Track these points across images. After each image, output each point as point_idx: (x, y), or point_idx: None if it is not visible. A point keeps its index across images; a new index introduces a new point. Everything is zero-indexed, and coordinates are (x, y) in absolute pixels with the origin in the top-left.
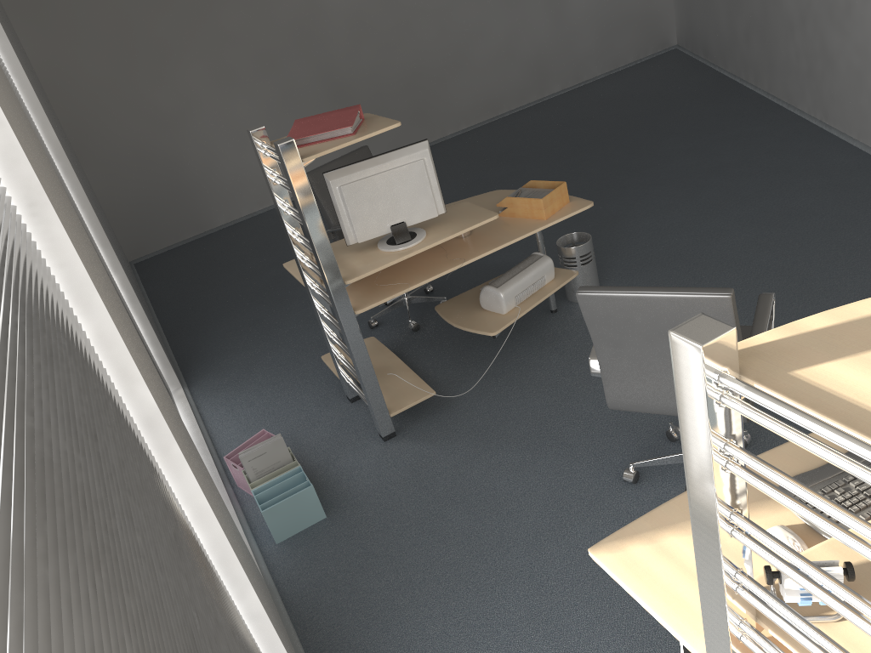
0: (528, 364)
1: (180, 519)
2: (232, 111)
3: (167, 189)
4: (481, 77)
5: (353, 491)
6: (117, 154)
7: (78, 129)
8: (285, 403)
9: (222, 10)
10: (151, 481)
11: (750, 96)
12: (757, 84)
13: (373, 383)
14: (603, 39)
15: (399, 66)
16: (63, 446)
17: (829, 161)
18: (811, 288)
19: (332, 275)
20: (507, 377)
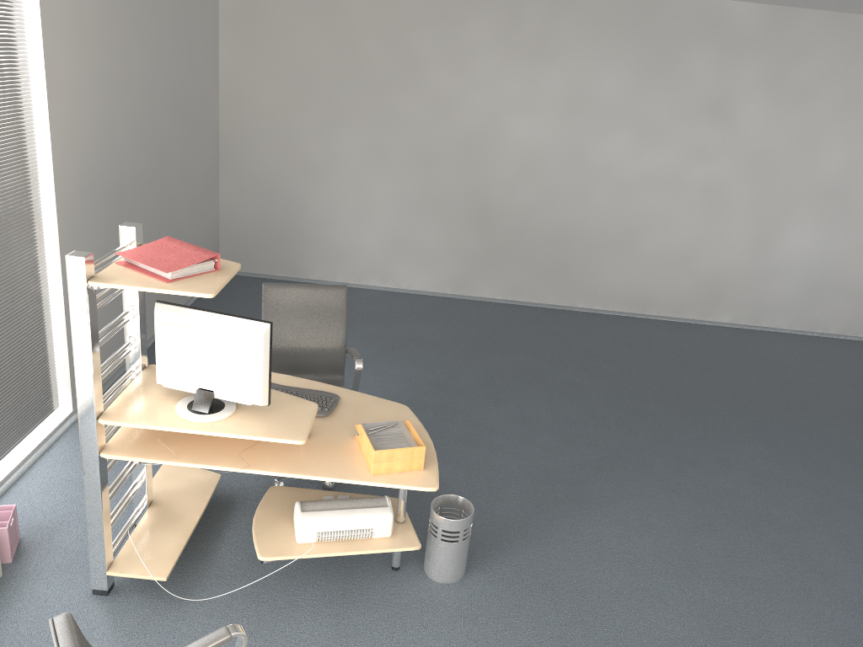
0: (295, 611)
1: None
2: (371, 186)
3: (281, 225)
4: (641, 269)
5: (2, 626)
6: (253, 176)
7: (231, 141)
8: None
9: (404, 95)
10: None
11: None
12: None
13: (98, 531)
14: (808, 294)
15: (555, 219)
16: None
17: None
18: None
19: (84, 406)
20: (261, 610)
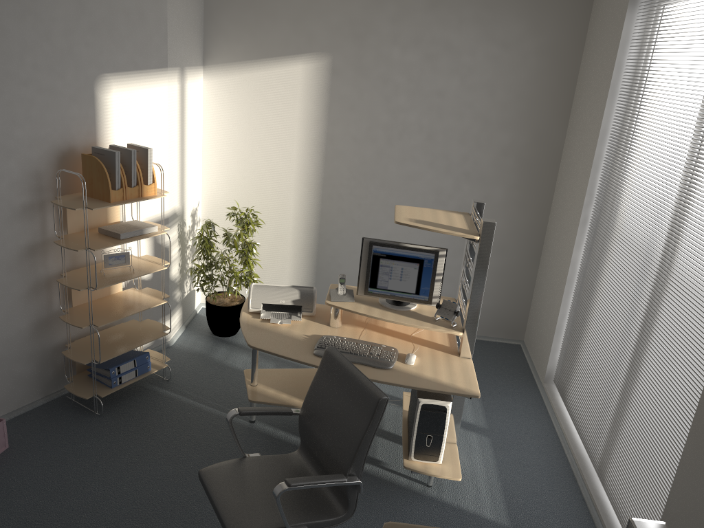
0: None
1: (696, 374)
2: None
3: None
4: None
5: None
6: None
7: None
8: None
9: None
10: (696, 322)
11: None
12: None
13: None
14: None
15: None
16: (671, 203)
17: None
18: None
19: None
20: None
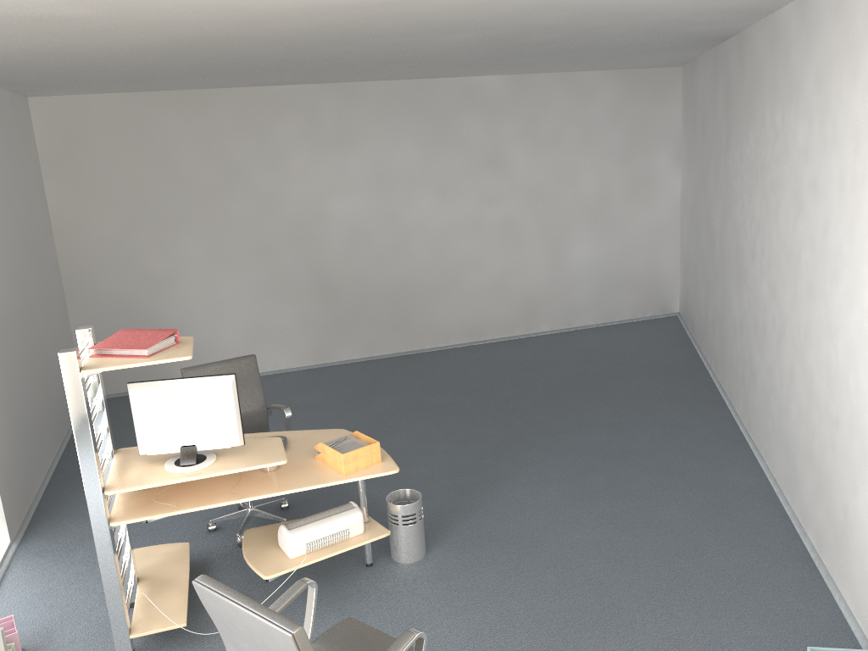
0: (303, 617)
1: None
2: (219, 285)
3: None
4: (469, 303)
5: None
6: (102, 300)
7: (73, 272)
8: (77, 588)
9: (232, 199)
10: None
11: (705, 383)
12: (716, 373)
13: (117, 598)
14: (601, 292)
15: (388, 277)
16: None
17: (727, 475)
18: (611, 617)
19: (90, 483)
20: None
